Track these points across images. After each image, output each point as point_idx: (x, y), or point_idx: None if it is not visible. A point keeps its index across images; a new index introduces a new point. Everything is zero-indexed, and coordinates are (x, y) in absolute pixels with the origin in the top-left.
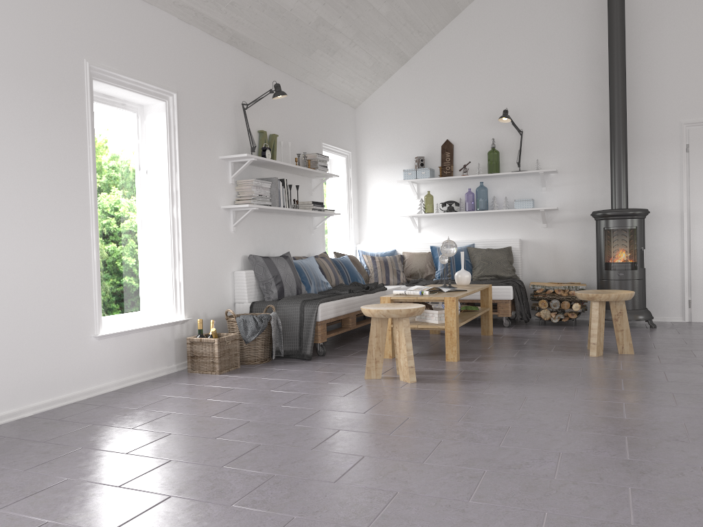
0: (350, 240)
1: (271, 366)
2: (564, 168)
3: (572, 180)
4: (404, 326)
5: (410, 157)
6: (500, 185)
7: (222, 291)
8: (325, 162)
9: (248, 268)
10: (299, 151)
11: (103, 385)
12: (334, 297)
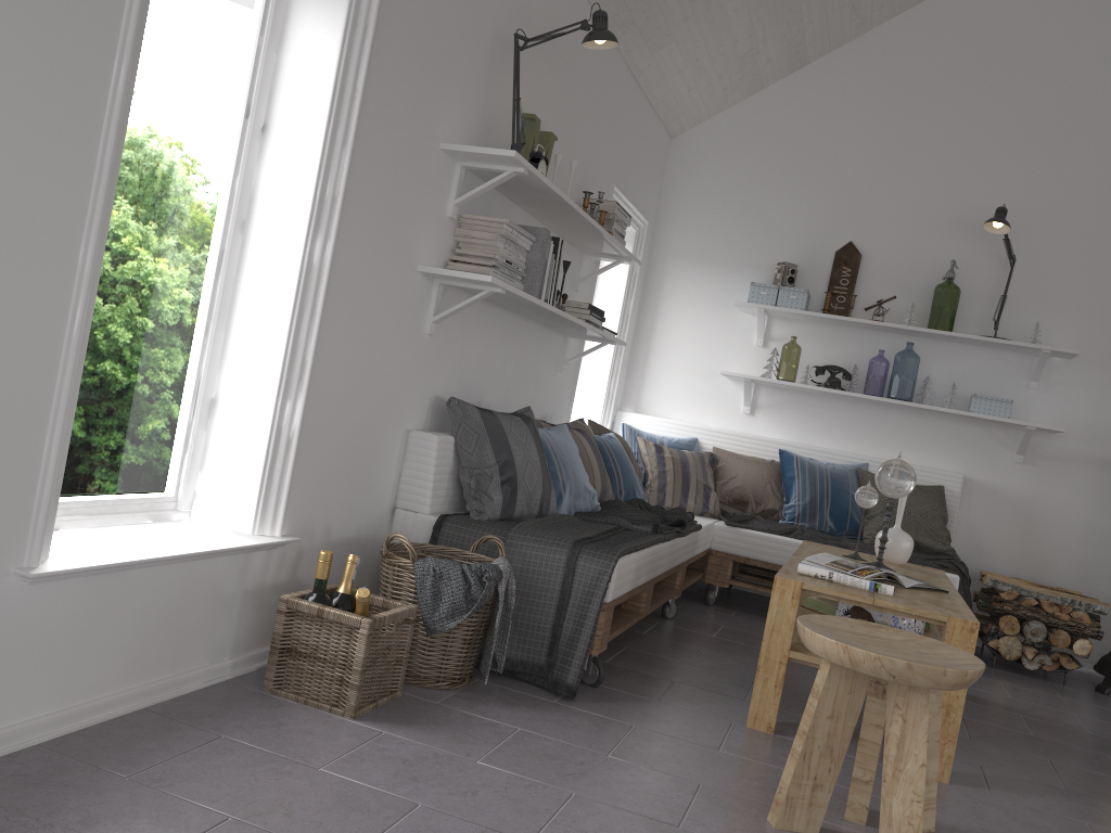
0: (608, 399)
1: (483, 708)
2: (1085, 352)
3: (1096, 381)
4: (930, 713)
5: (766, 260)
6: (943, 358)
7: (374, 476)
8: (623, 226)
9: (438, 428)
10: (577, 190)
11: (13, 728)
12: (639, 544)
